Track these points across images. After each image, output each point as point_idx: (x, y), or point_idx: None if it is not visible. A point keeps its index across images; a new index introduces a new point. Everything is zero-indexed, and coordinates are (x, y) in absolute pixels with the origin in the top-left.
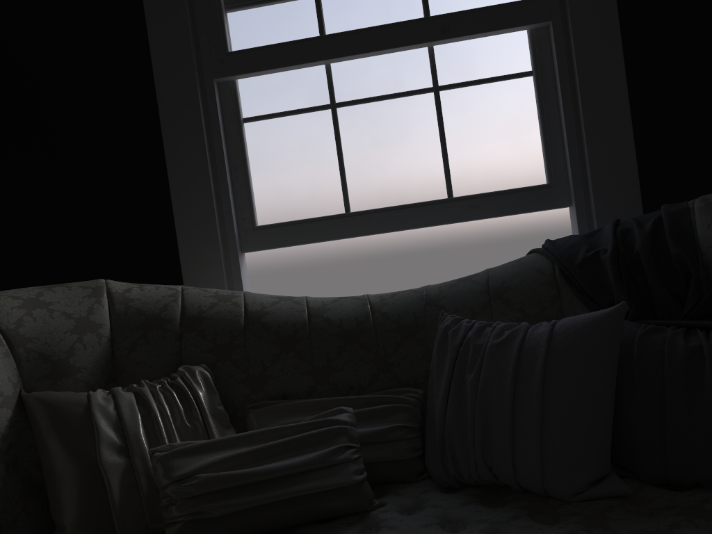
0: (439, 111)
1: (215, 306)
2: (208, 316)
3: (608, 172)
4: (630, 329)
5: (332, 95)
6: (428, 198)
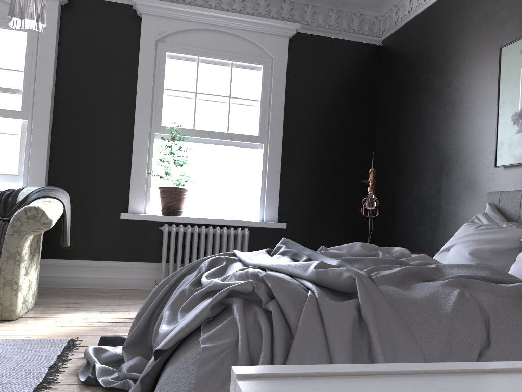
0: None
1: None
2: None
3: (35, 175)
4: None
5: None
6: None
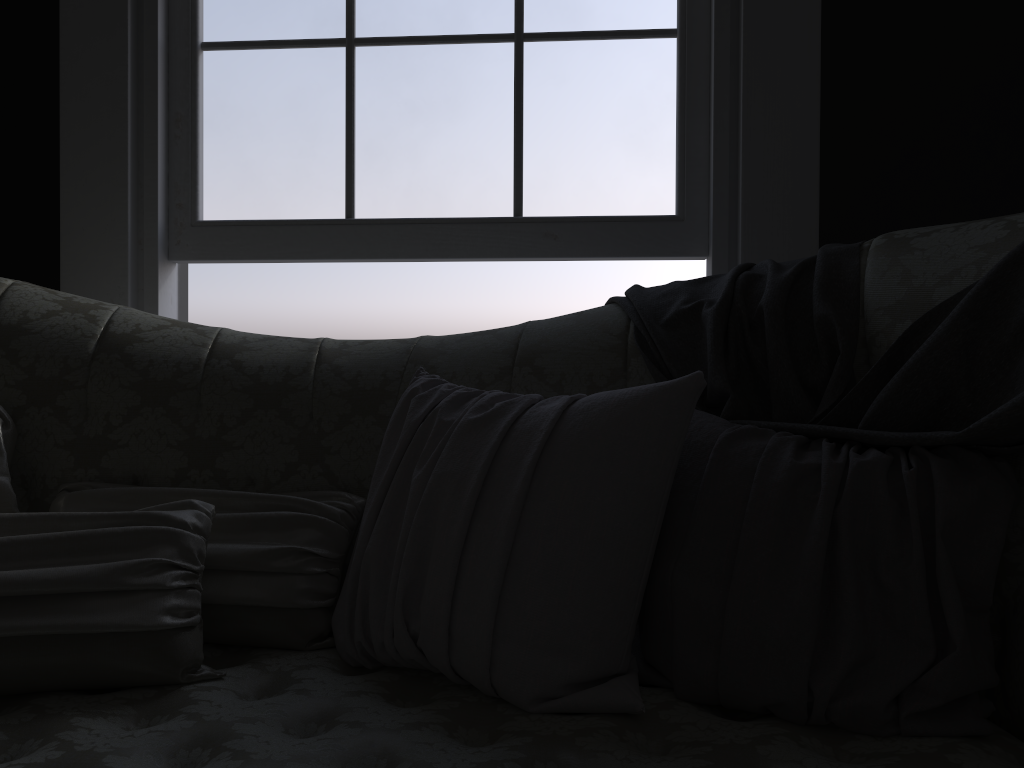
0: (519, 74)
1: (54, 316)
2: (35, 328)
3: (771, 206)
4: (714, 428)
5: (351, 24)
6: (482, 213)
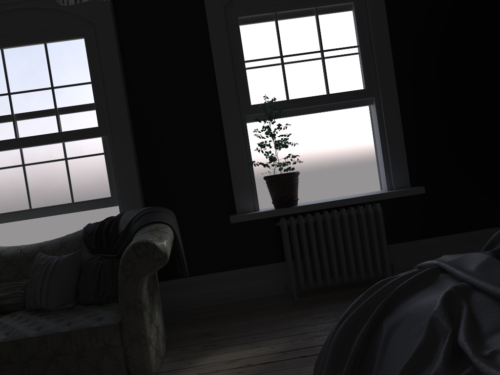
0: (67, 168)
1: None
2: None
3: (129, 193)
4: (88, 257)
5: (23, 161)
6: (64, 202)
